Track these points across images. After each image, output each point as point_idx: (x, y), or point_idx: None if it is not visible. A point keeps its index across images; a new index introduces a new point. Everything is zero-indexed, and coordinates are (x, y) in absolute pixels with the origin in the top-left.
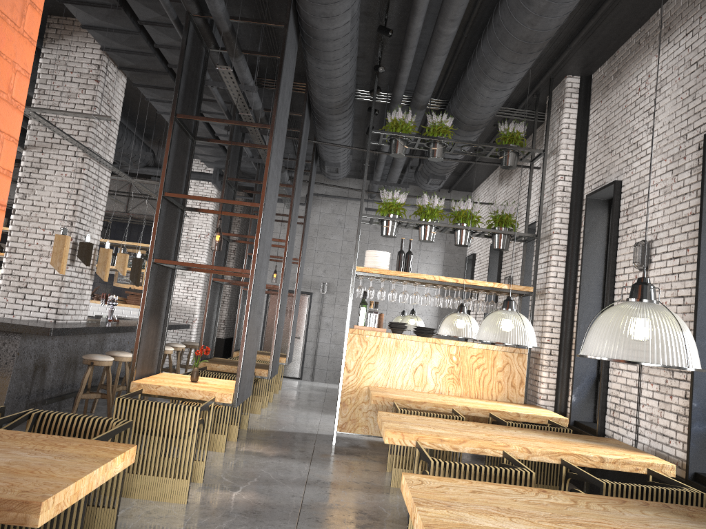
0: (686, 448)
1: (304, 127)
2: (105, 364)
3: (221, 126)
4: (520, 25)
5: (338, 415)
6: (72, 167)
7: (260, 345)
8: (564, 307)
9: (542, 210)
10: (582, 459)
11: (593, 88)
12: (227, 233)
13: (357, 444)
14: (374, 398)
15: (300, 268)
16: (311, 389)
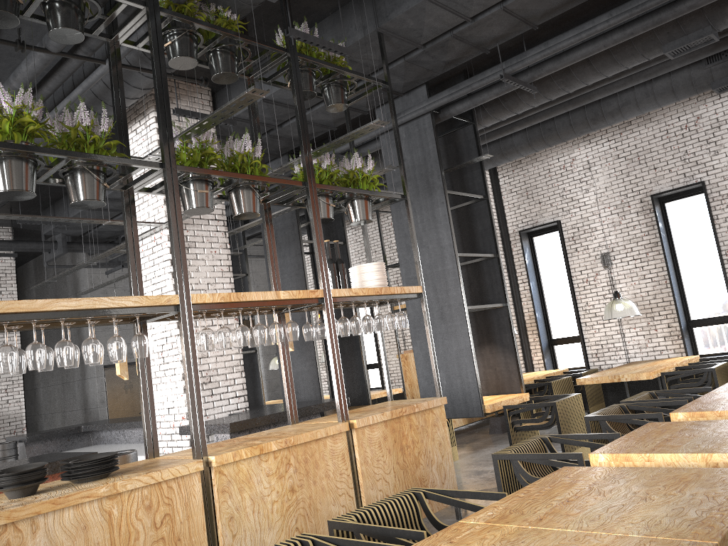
0: (677, 350)
1: None
2: None
3: None
4: (573, 132)
5: None
6: (218, 242)
7: None
8: (514, 305)
9: None
10: (685, 362)
11: None
12: None
13: None
14: None
15: None
16: None
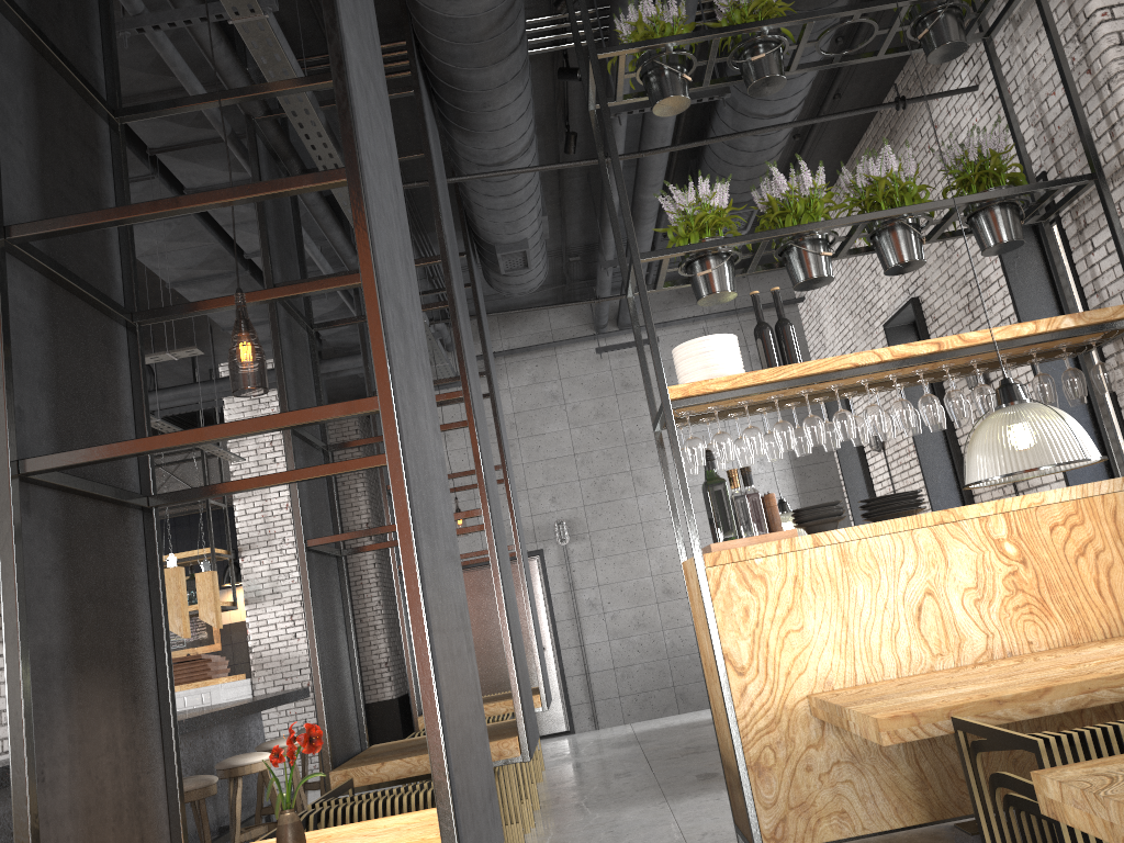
0: None
1: (427, 116)
2: None
3: (249, 225)
4: None
5: (753, 806)
6: None
7: None
8: None
9: (1082, 110)
10: None
11: None
12: None
13: None
14: (889, 725)
15: (511, 484)
16: (605, 747)
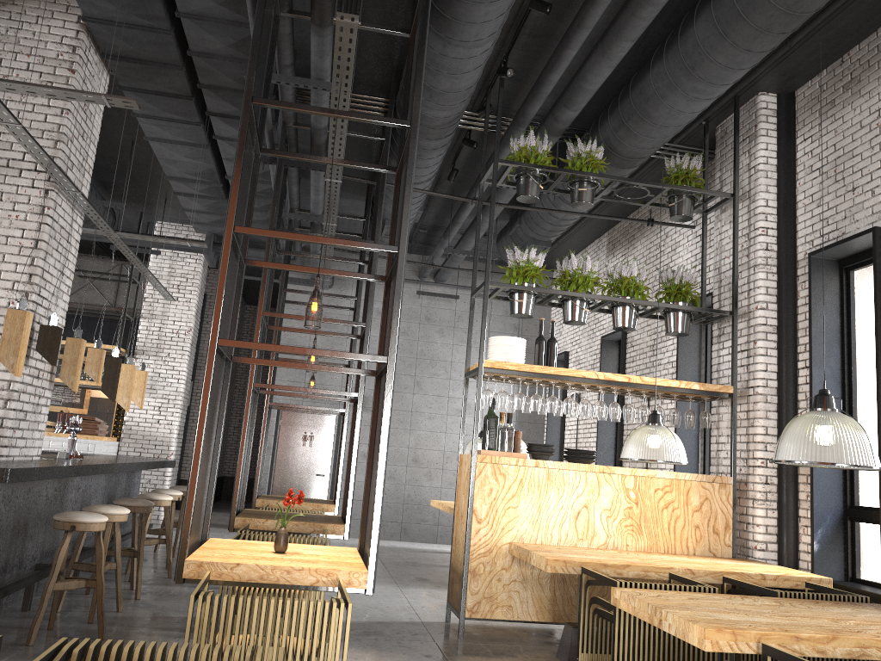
0: None
1: (388, 156)
2: (96, 528)
3: None
4: None
5: (465, 592)
6: (28, 204)
7: (267, 488)
8: (780, 414)
9: (737, 277)
10: None
11: (800, 109)
12: (276, 314)
13: (492, 635)
14: (552, 563)
15: None
16: None
